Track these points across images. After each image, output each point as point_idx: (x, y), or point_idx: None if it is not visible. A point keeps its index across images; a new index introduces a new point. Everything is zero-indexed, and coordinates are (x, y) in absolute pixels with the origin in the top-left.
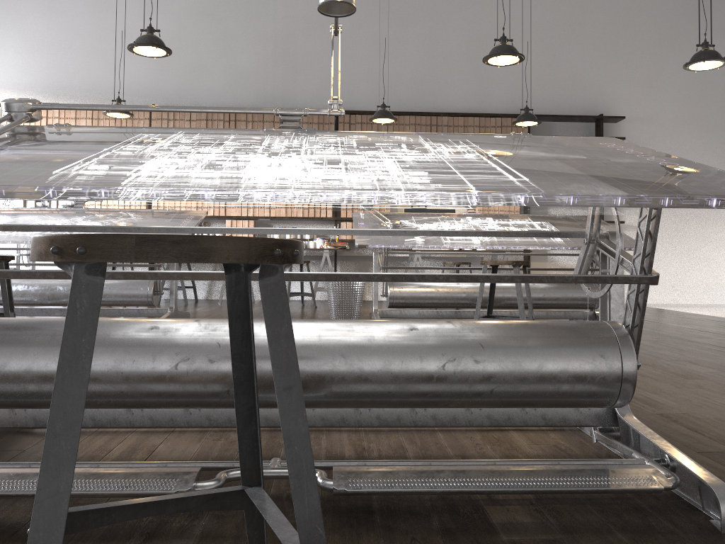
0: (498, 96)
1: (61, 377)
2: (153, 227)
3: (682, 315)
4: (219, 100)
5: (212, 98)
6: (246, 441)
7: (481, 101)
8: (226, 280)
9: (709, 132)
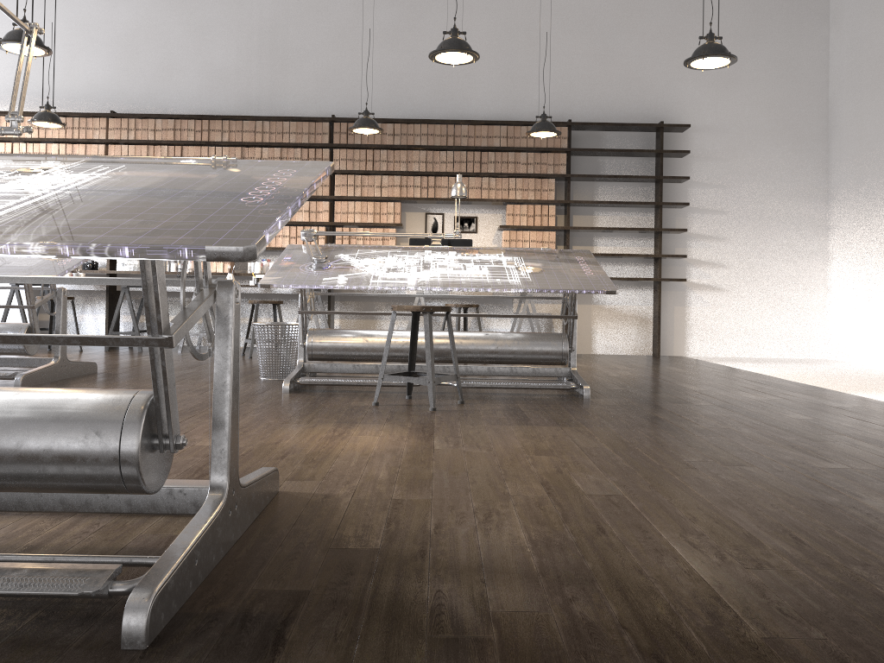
0: (534, 100)
1: None
2: None
3: (723, 373)
4: (192, 106)
5: (184, 103)
6: None
7: (513, 106)
8: None
9: (801, 143)
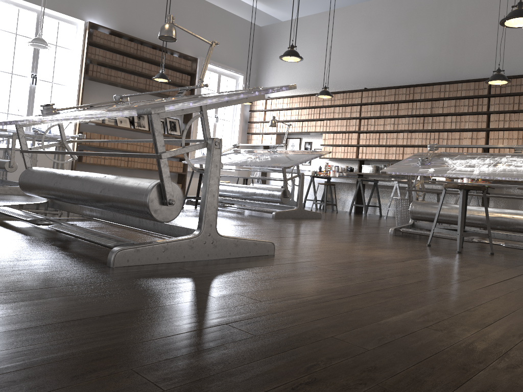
0: None
1: None
2: (102, 140)
3: None
4: (407, 80)
5: (402, 79)
6: None
7: None
8: None
9: None
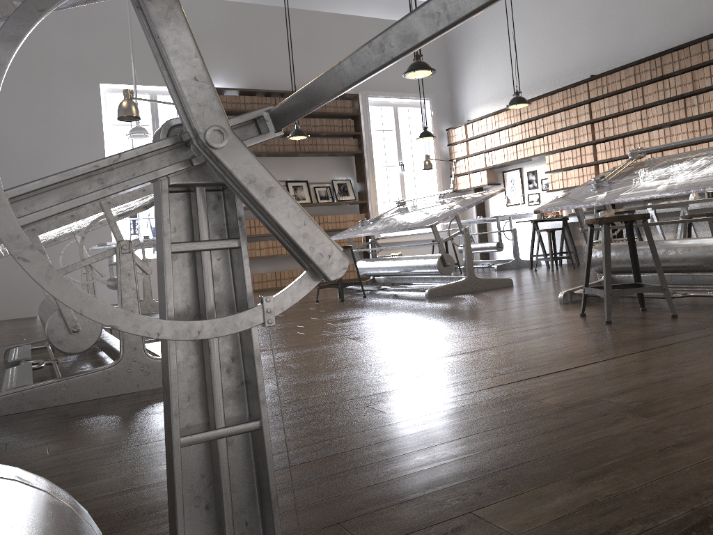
0: None
1: None
2: None
3: None
4: (653, 48)
5: (645, 48)
6: None
7: None
8: None
9: None
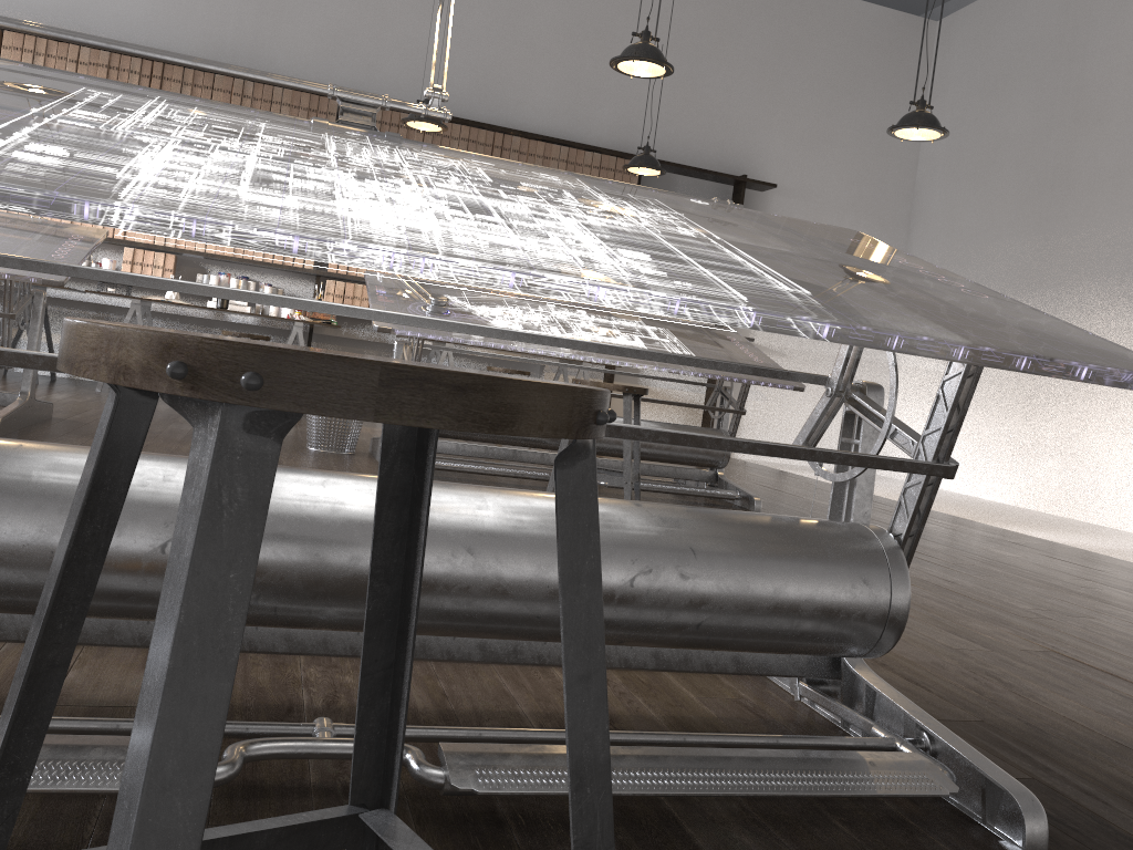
0: (600, 120)
1: (181, 658)
2: (105, 272)
3: (820, 486)
4: (134, 37)
5: (122, 31)
6: (371, 726)
7: (573, 123)
8: (384, 428)
9: (882, 227)
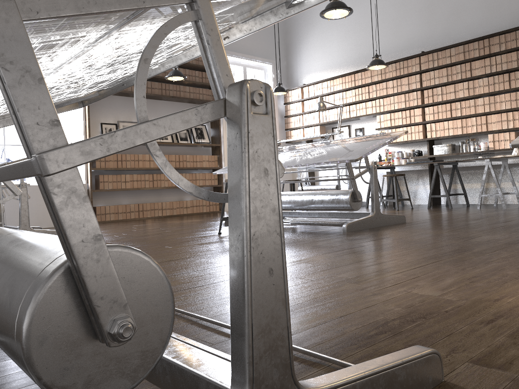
0: None
1: None
2: None
3: None
4: (476, 32)
5: (470, 33)
6: None
7: None
8: None
9: None
